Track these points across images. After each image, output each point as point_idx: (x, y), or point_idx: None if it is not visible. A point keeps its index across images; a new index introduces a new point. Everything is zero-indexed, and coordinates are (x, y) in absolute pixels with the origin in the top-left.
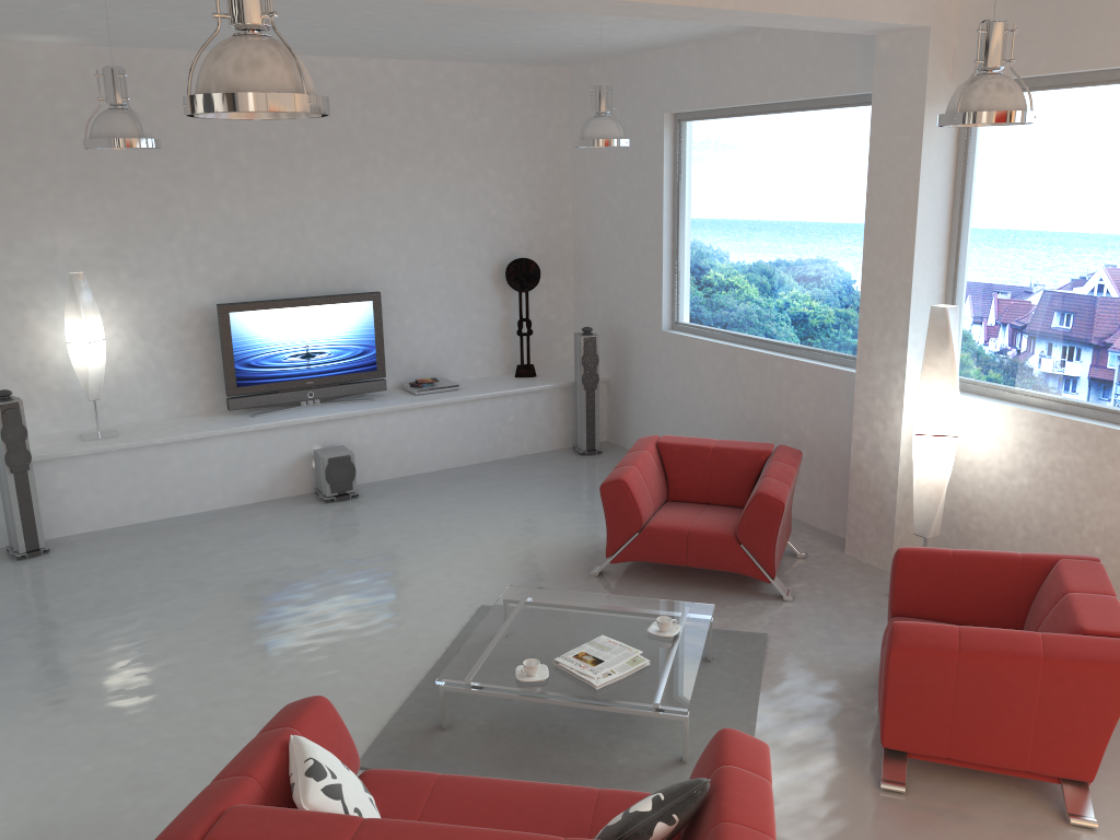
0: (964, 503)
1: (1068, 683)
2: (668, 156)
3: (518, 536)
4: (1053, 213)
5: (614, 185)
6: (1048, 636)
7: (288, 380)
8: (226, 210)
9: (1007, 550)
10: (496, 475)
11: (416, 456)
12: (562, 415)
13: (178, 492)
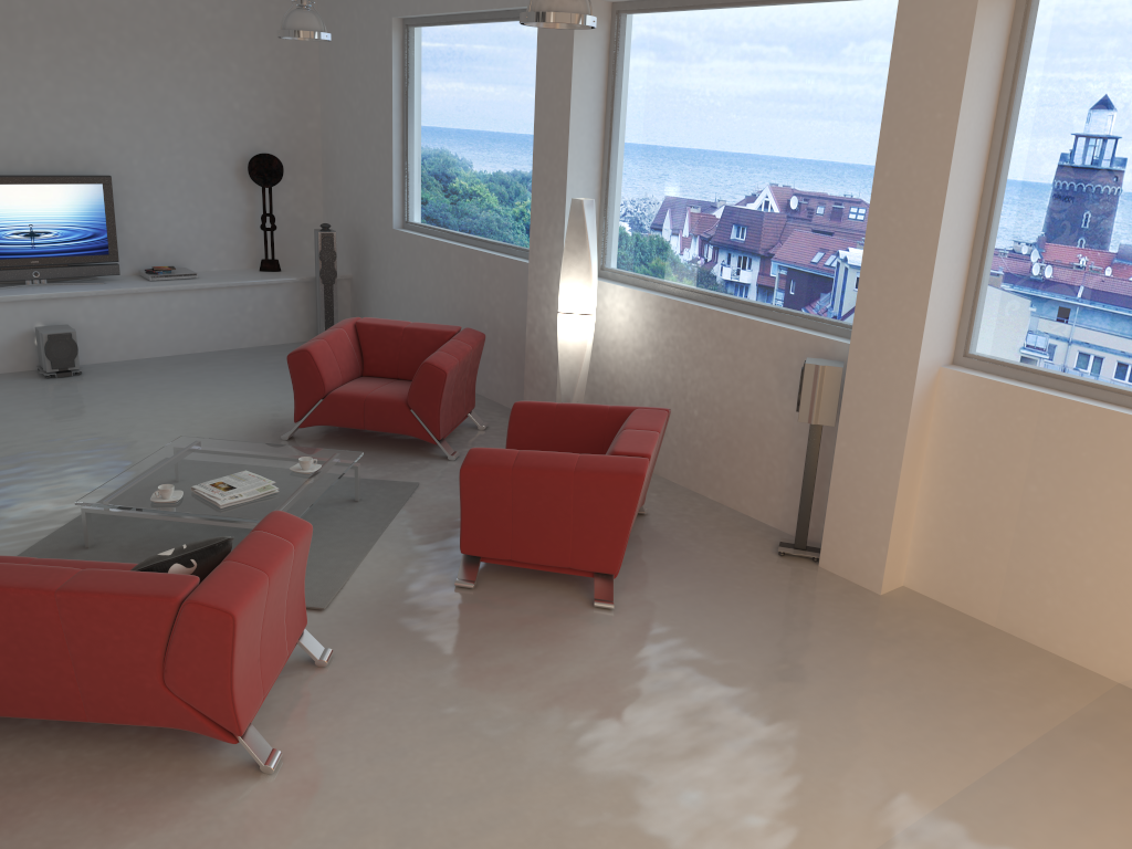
0: (610, 379)
1: (592, 491)
2: (397, 60)
3: (228, 409)
4: (674, 121)
5: (353, 87)
6: (584, 456)
7: (10, 257)
8: None
9: None
10: (228, 361)
11: (148, 340)
12: (304, 309)
13: None
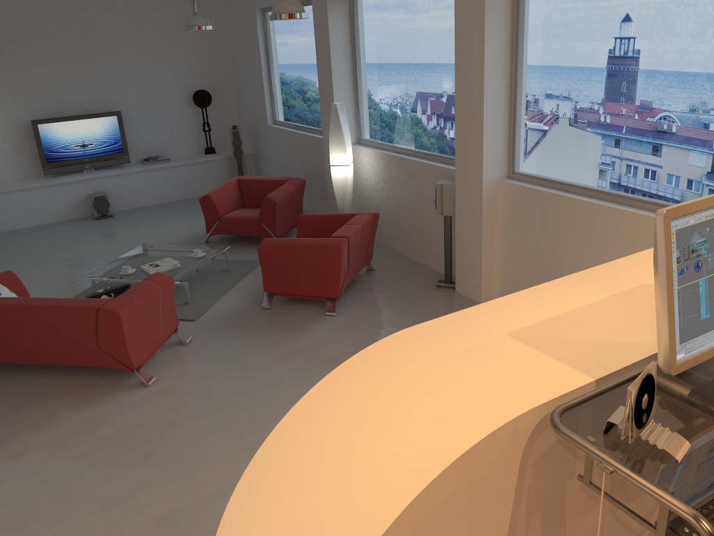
0: (367, 199)
1: (319, 256)
2: (261, 31)
3: (180, 229)
4: (381, 56)
5: (243, 48)
6: (316, 239)
7: (74, 159)
8: (31, 71)
9: (381, 219)
10: (188, 204)
11: (147, 196)
12: (229, 173)
13: (18, 216)
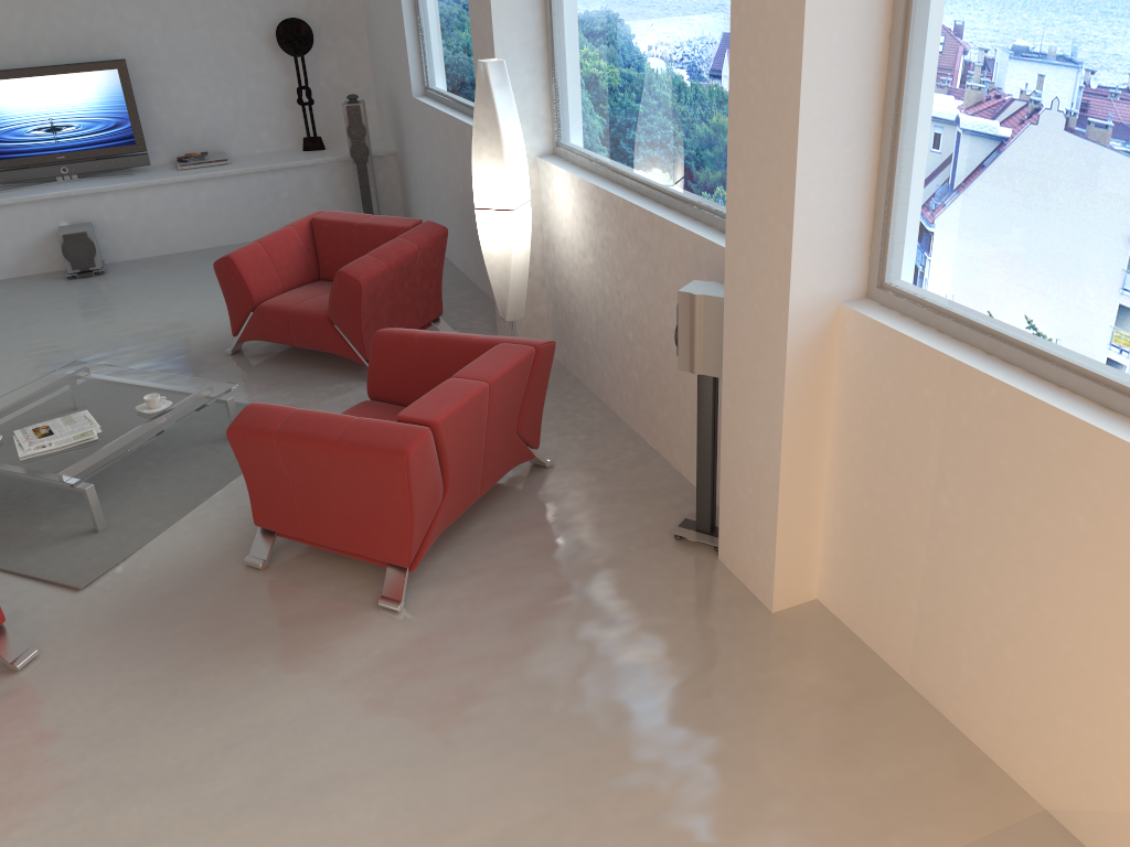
0: (565, 285)
1: (358, 469)
2: None
3: (205, 314)
4: None
5: None
6: (357, 421)
7: (36, 155)
8: None
9: (590, 335)
10: None
11: (179, 234)
12: (347, 191)
13: None
